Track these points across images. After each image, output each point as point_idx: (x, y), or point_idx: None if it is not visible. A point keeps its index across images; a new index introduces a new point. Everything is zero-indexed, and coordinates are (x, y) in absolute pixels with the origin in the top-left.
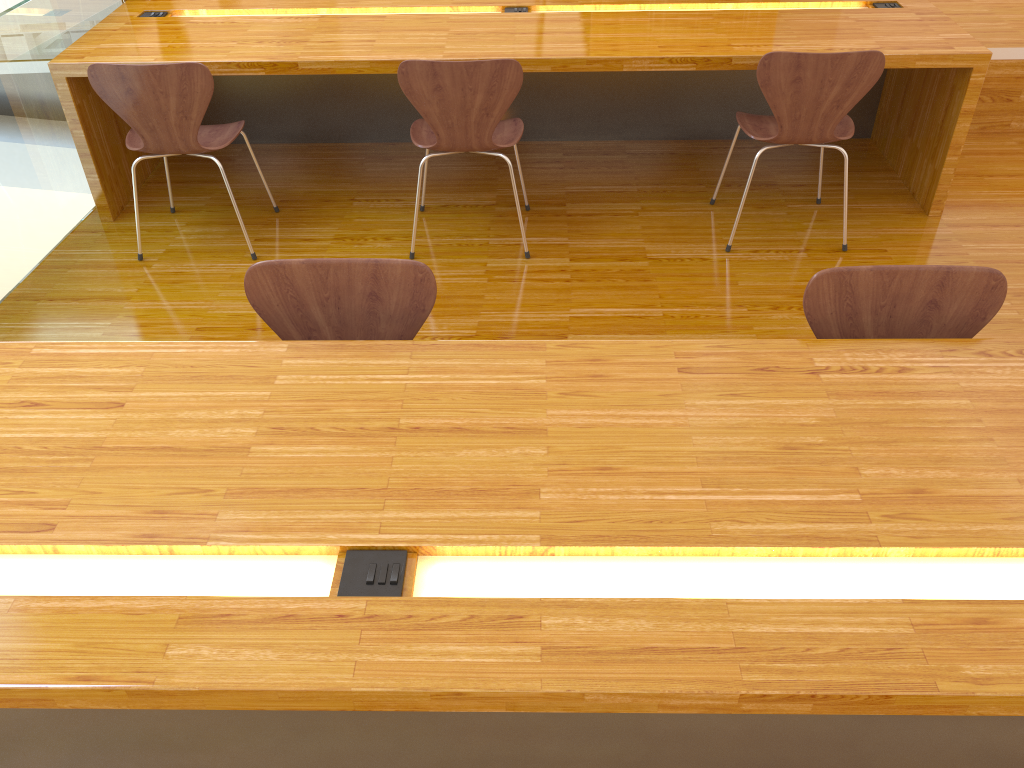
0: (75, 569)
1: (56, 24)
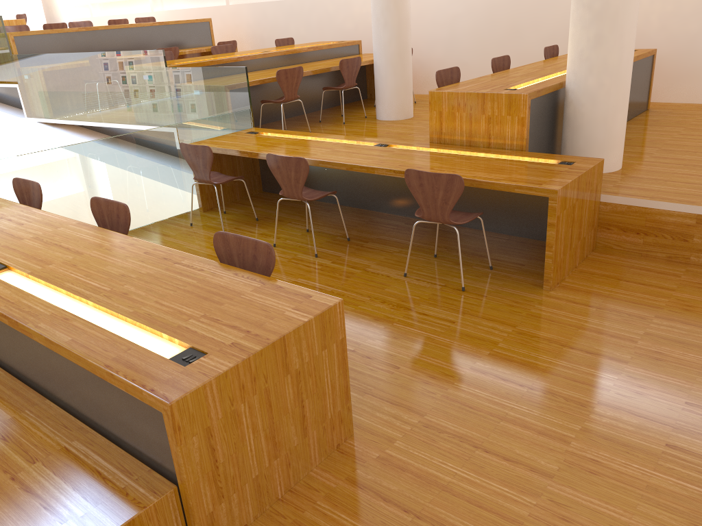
0: None
1: (206, 131)
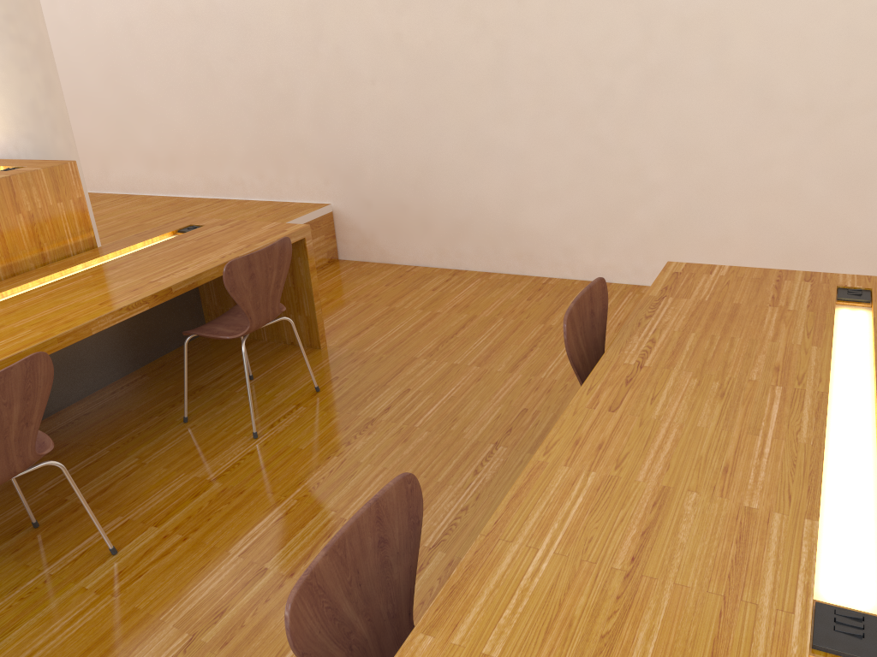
0: None
1: None
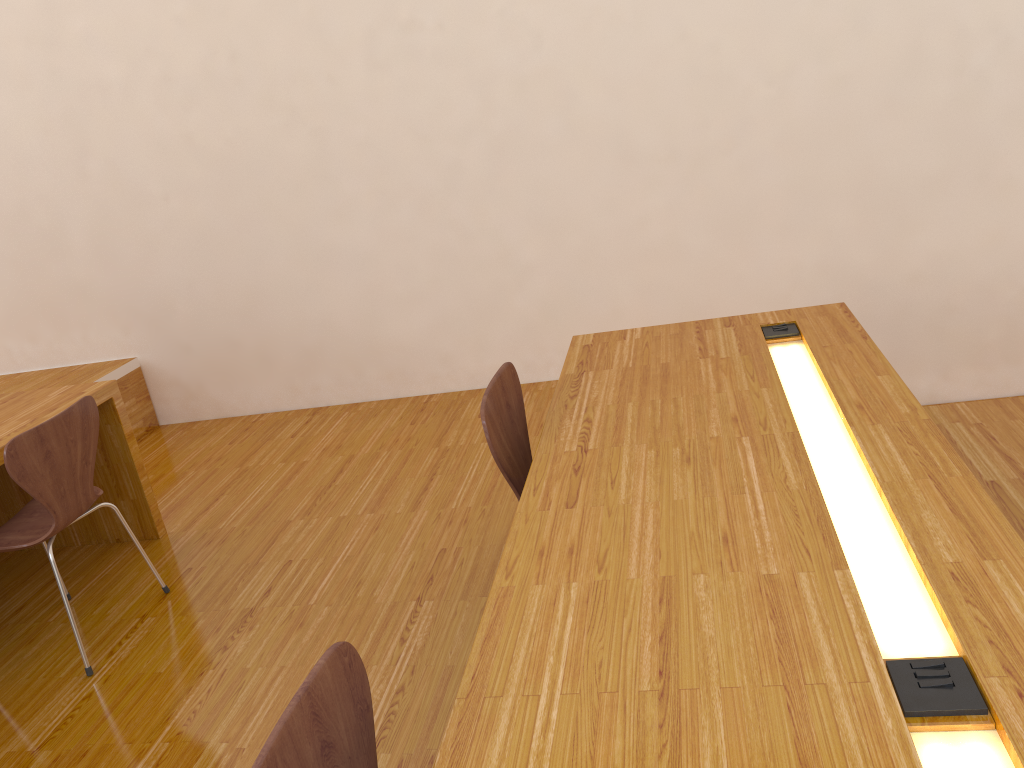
0: None
1: None
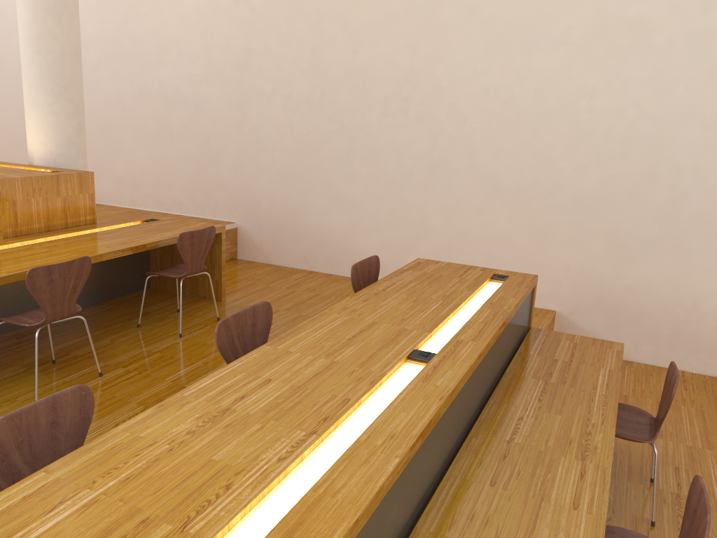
0: (372, 403)
1: None
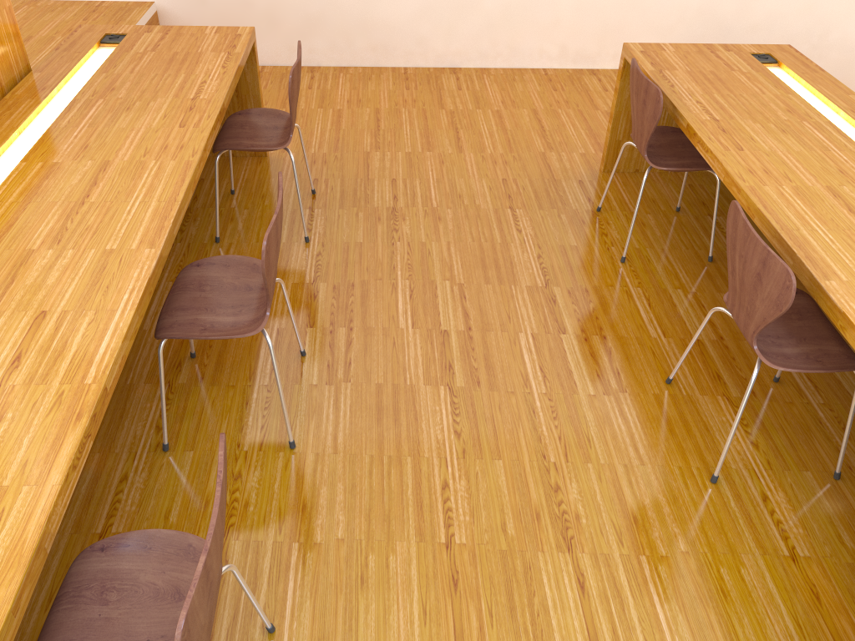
0: None
1: None
